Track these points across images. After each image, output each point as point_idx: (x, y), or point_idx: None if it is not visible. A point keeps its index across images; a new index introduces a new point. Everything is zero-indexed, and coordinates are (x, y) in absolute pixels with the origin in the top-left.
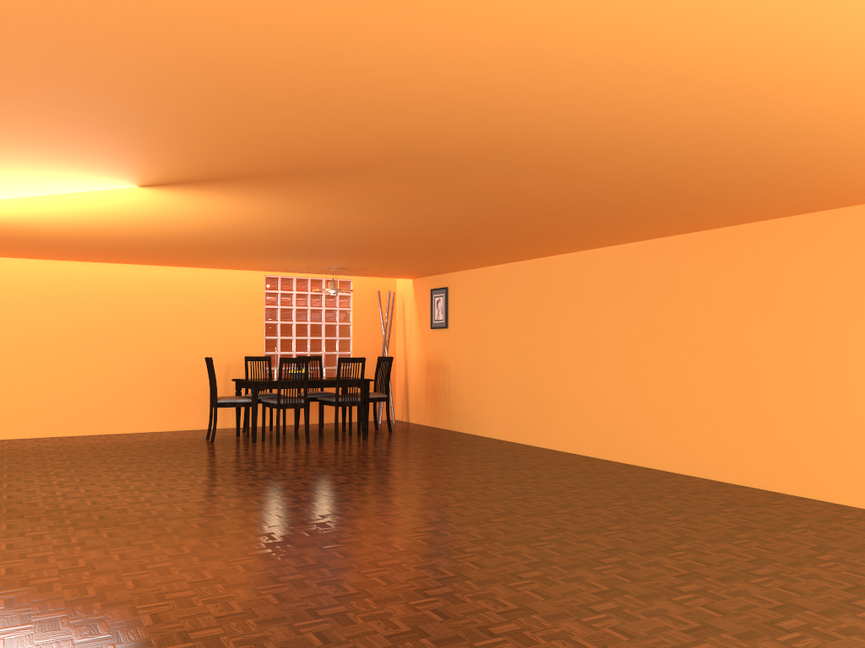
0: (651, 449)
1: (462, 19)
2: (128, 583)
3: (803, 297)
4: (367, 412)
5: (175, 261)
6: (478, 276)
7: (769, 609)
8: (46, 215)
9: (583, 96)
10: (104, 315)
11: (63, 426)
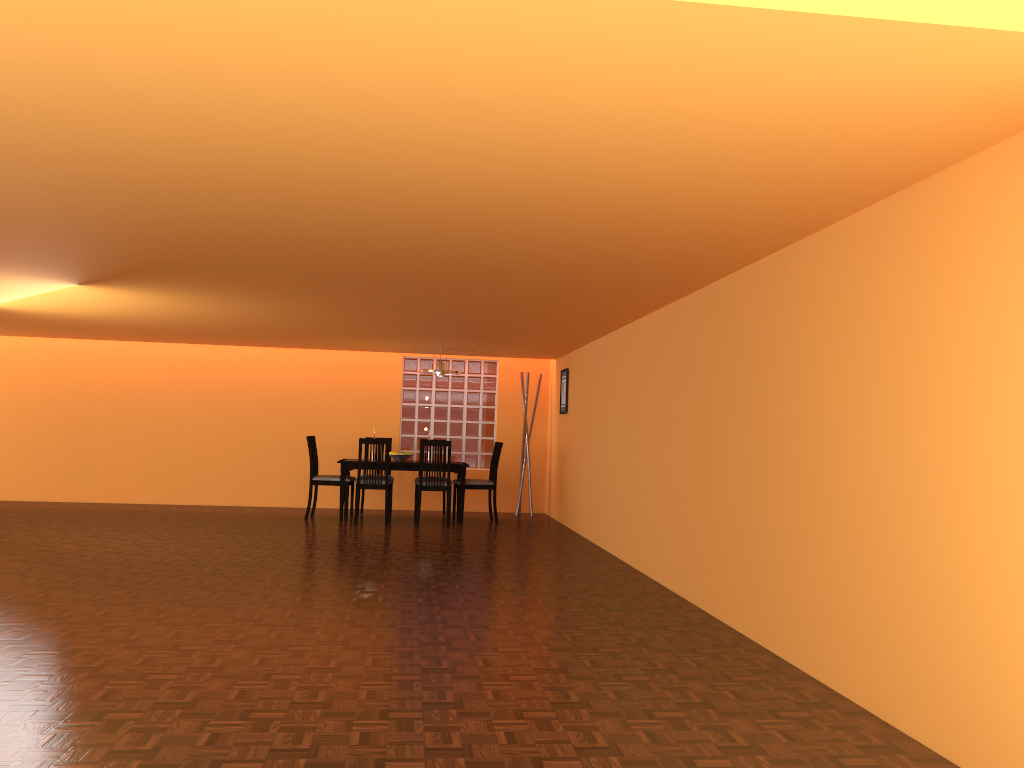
0: (643, 551)
1: None
2: None
3: (710, 378)
4: (462, 498)
5: (286, 343)
6: (580, 356)
7: (307, 668)
8: (85, 308)
9: (152, 206)
10: (247, 395)
11: (208, 496)
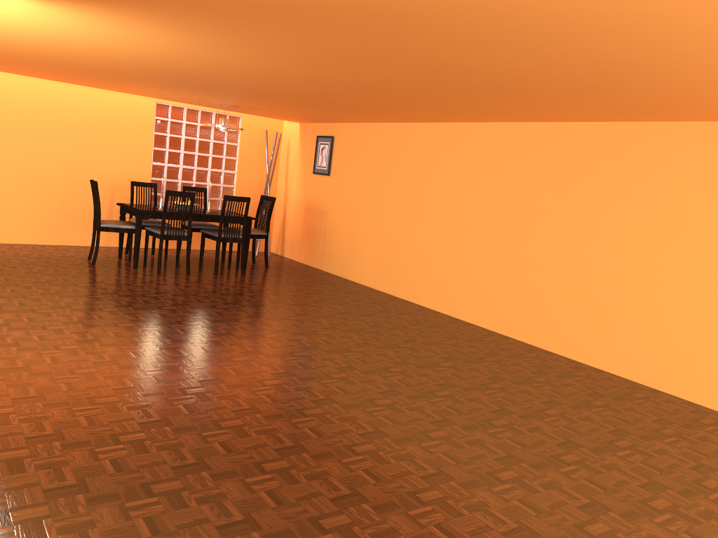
0: (515, 321)
1: None
2: None
3: (697, 204)
4: (247, 248)
5: (62, 77)
6: (365, 130)
7: None
8: None
9: None
10: None
11: None
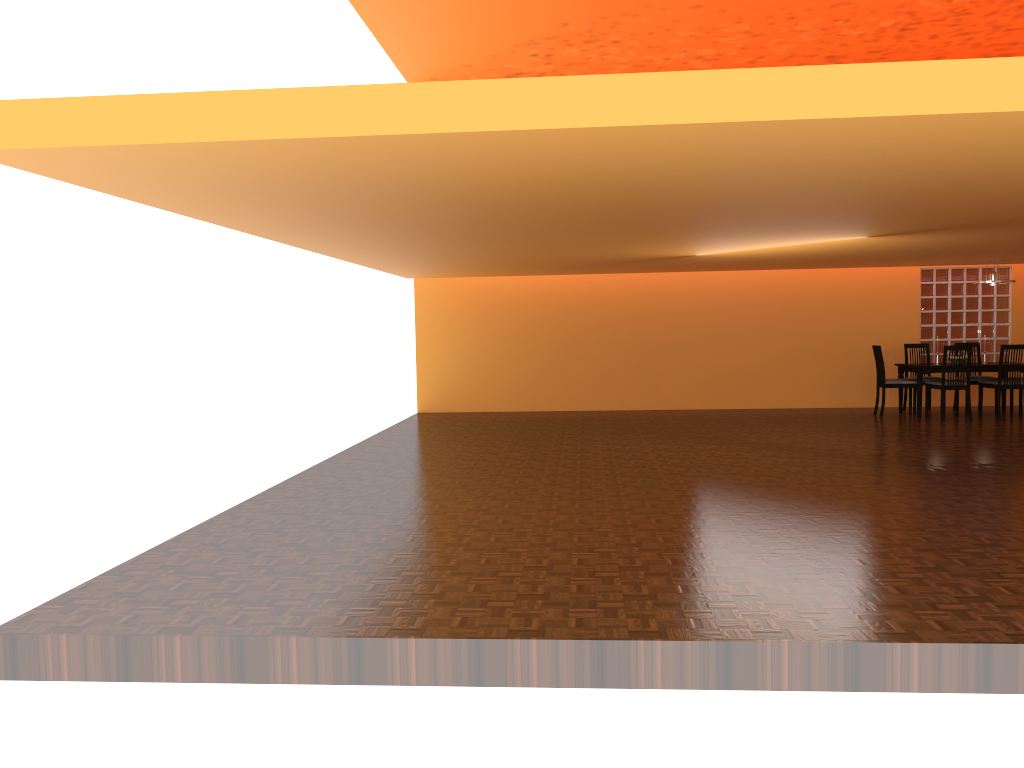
0: None
1: None
2: (890, 479)
3: None
4: None
5: (846, 265)
6: None
7: None
8: (784, 251)
9: None
10: (781, 312)
11: (752, 400)
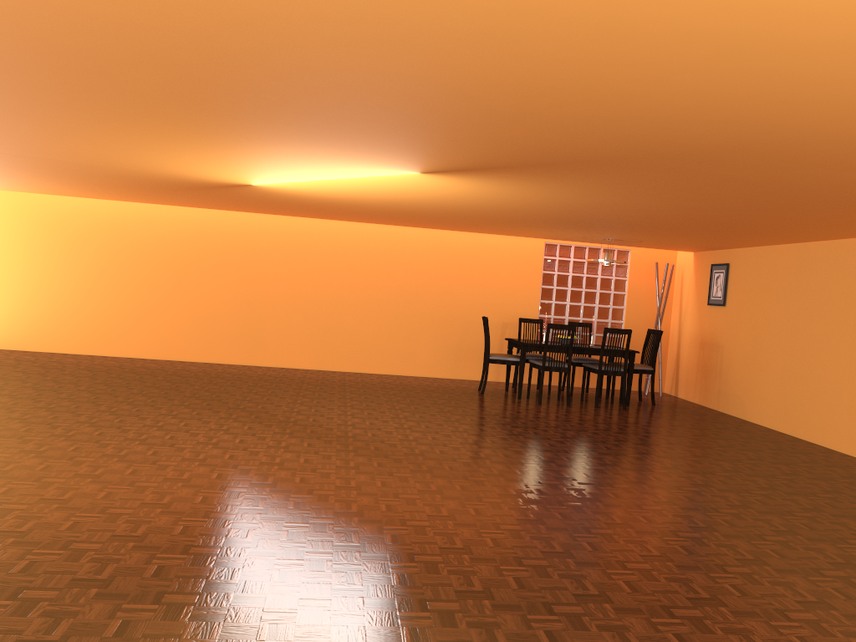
0: None
1: (669, 51)
2: (382, 506)
3: None
4: (629, 382)
5: (462, 227)
6: (762, 254)
7: None
8: (354, 191)
9: (821, 103)
10: (402, 272)
11: (365, 364)
